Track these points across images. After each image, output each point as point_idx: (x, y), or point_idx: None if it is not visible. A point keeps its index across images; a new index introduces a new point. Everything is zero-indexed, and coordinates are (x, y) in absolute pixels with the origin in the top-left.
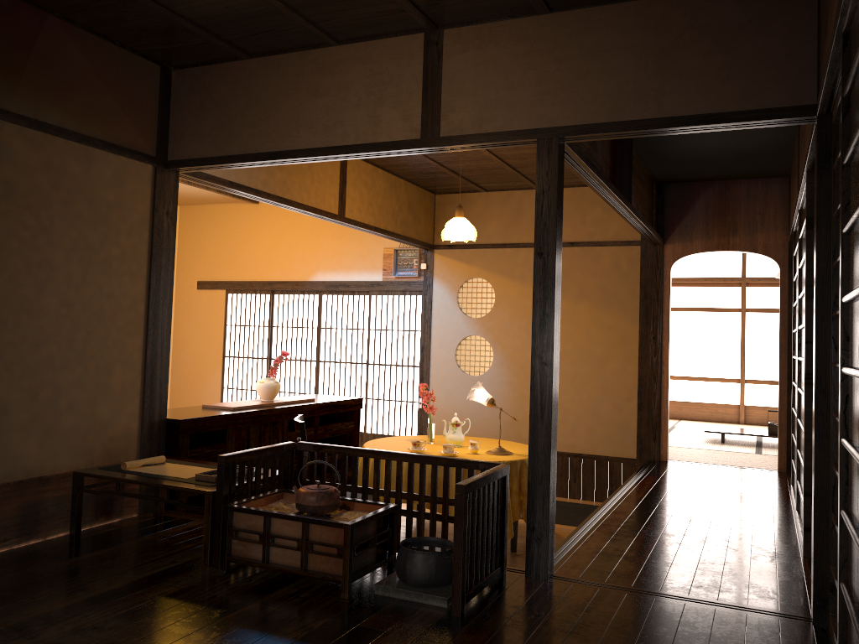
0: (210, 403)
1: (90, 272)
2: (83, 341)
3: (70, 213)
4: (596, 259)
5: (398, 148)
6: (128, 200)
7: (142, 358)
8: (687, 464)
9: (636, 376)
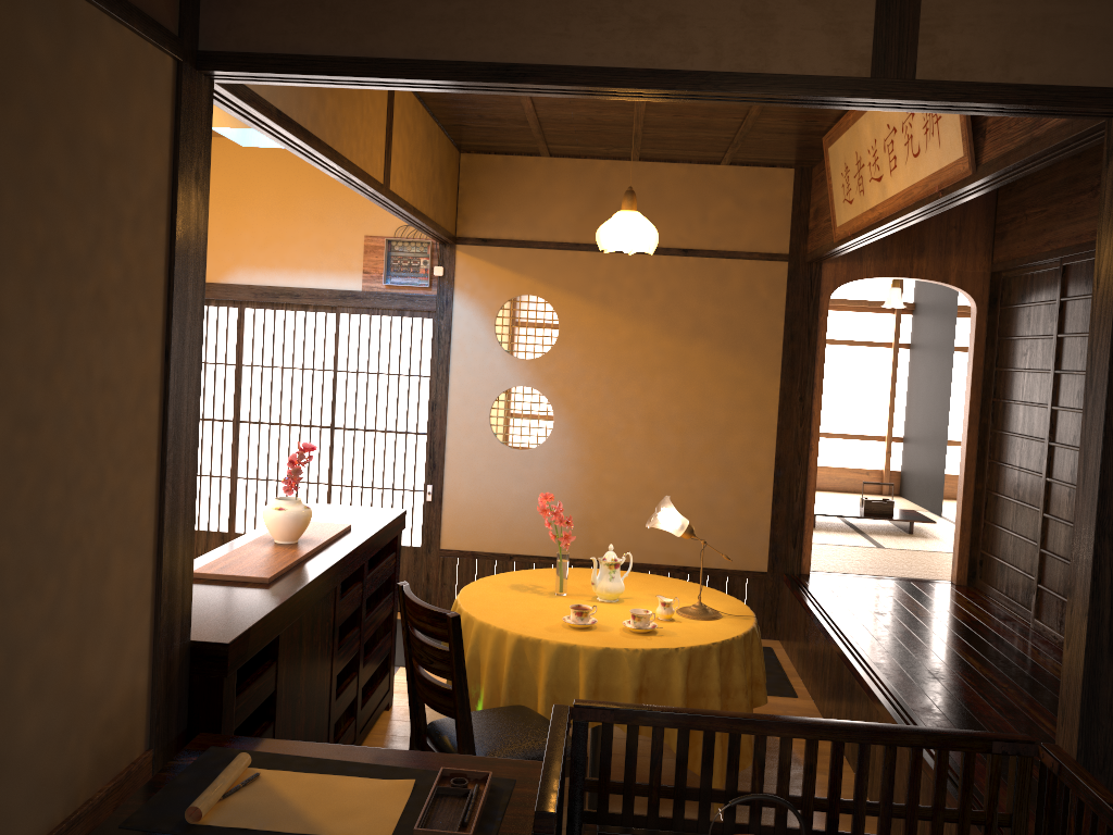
0: (202, 566)
1: (70, 331)
2: (59, 511)
3: (32, 172)
4: (721, 278)
5: (818, 93)
6: (135, 143)
7: (154, 521)
8: (839, 578)
9: (772, 453)
